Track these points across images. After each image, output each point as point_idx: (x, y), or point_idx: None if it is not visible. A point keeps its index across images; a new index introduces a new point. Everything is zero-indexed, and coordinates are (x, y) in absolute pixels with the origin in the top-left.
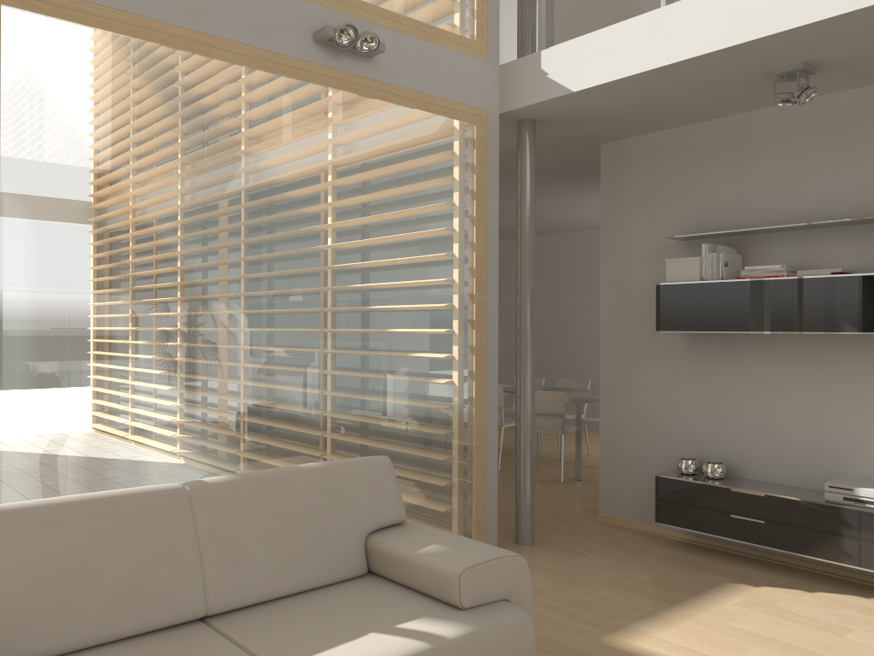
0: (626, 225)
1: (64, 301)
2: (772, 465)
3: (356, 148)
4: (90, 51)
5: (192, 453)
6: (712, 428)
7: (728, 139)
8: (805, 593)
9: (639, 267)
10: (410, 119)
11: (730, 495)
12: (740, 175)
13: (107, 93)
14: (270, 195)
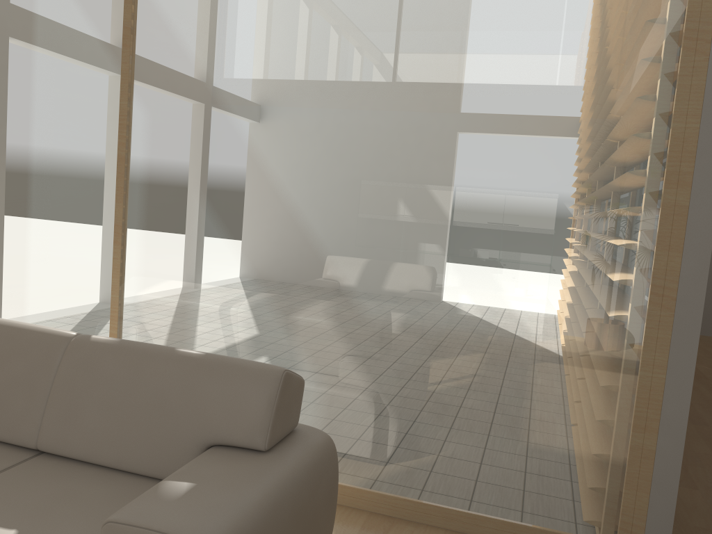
0: None
1: (162, 180)
2: None
3: (461, 4)
4: None
5: (249, 324)
6: None
7: None
8: None
9: None
10: None
11: None
12: None
13: (201, 2)
14: (344, 75)
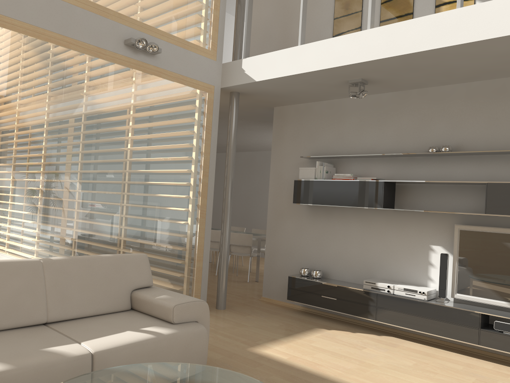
0: (284, 149)
1: None
2: (344, 272)
3: (143, 100)
4: (6, 41)
5: (44, 249)
6: (317, 253)
7: (333, 111)
8: (351, 333)
9: (289, 171)
10: (173, 87)
11: (322, 286)
12: (337, 129)
13: (13, 63)
14: (96, 120)
